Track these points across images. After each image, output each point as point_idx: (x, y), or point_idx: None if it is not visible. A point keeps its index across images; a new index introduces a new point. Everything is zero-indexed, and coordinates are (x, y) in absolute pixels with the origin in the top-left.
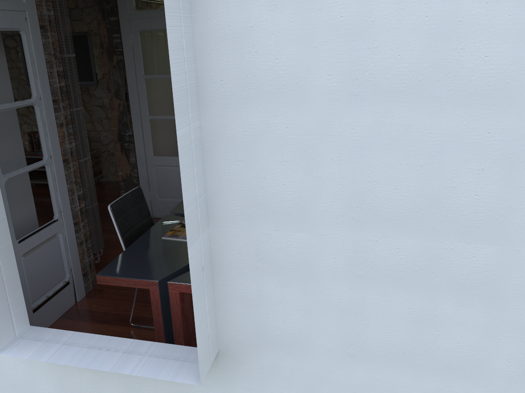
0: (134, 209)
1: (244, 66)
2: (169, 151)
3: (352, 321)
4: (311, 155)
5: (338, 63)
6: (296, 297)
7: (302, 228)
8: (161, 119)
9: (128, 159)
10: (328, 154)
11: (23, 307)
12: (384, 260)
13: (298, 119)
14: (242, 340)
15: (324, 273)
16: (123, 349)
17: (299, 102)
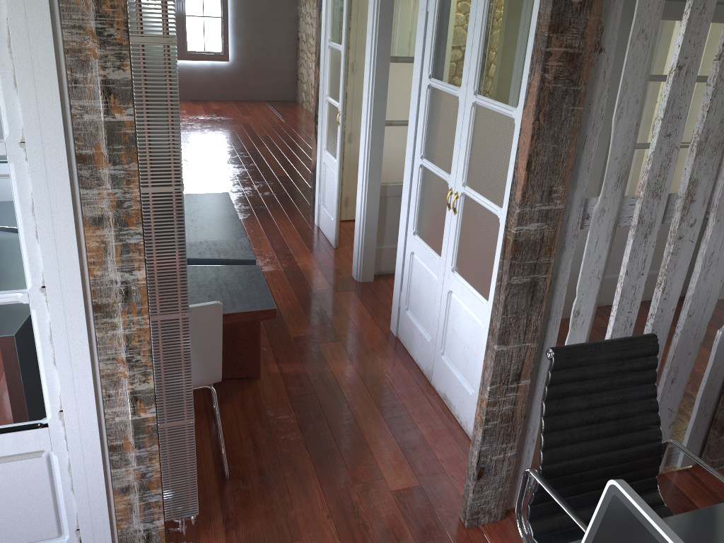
0: None
1: None
2: (332, 148)
3: None
4: None
5: None
6: None
7: None
8: (332, 104)
9: (316, 145)
10: None
11: None
12: None
13: None
14: None
15: None
16: None
17: None
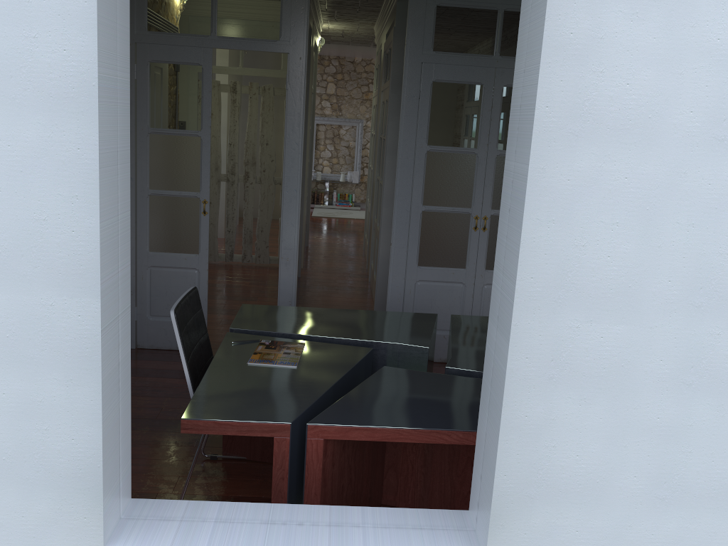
0: (192, 320)
1: (582, 89)
2: (176, 244)
3: (671, 449)
4: (652, 217)
5: (705, 97)
6: (599, 418)
7: (623, 318)
8: (169, 196)
9: None
10: (674, 216)
11: (129, 464)
12: (724, 360)
13: (643, 167)
14: (509, 490)
15: (644, 382)
16: (324, 520)
17: (647, 144)
